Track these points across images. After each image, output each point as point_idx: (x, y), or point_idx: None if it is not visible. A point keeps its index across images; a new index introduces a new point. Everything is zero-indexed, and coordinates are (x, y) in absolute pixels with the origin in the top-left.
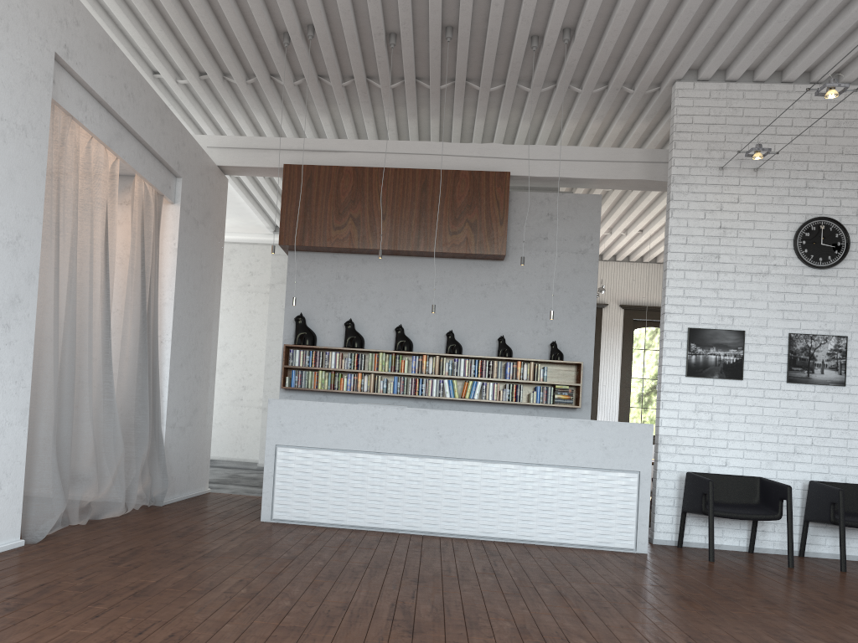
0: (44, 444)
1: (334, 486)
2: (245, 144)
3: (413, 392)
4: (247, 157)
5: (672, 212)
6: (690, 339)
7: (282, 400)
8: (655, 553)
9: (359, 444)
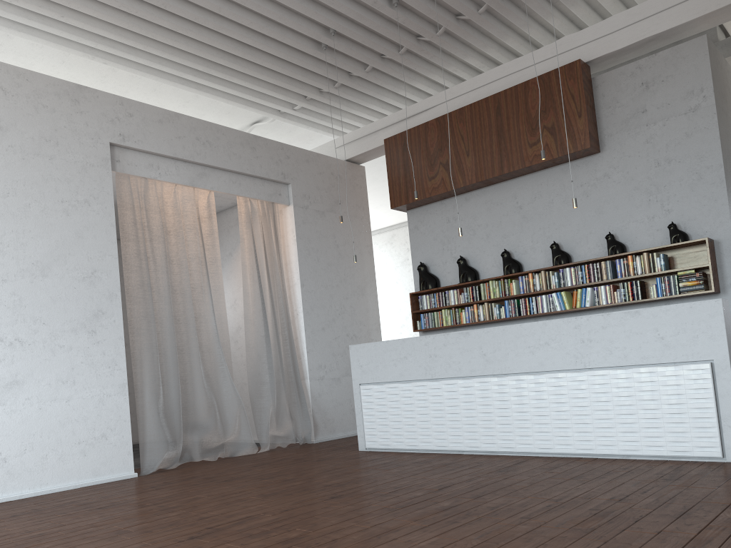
0: (149, 406)
1: (405, 414)
2: (360, 134)
3: (524, 312)
4: (364, 144)
5: None
6: None
7: (358, 345)
8: None
9: (418, 373)
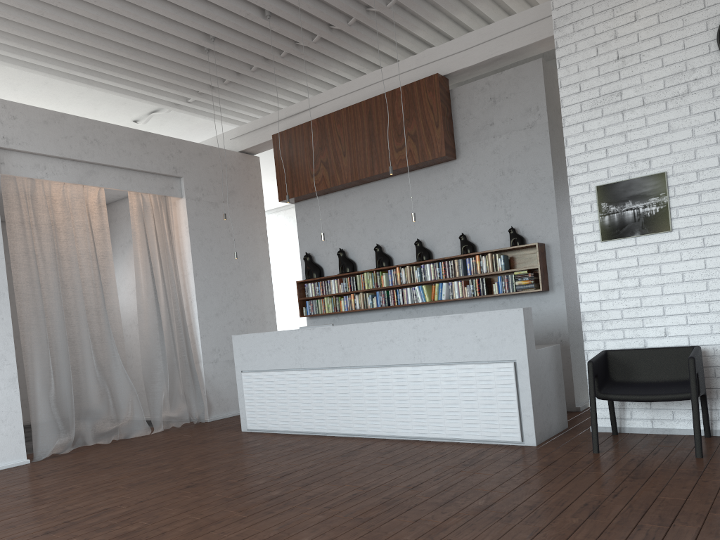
0: (40, 397)
1: (279, 399)
2: (253, 127)
3: (392, 302)
4: (256, 137)
5: (559, 62)
6: (600, 198)
7: (239, 335)
8: (548, 445)
9: (290, 363)
